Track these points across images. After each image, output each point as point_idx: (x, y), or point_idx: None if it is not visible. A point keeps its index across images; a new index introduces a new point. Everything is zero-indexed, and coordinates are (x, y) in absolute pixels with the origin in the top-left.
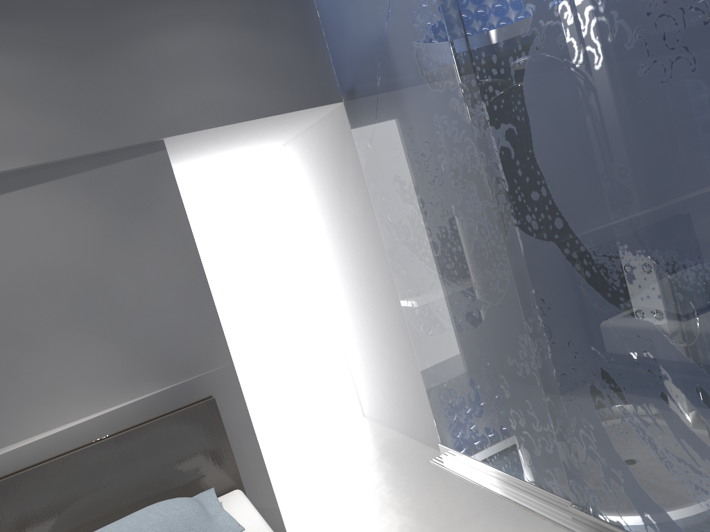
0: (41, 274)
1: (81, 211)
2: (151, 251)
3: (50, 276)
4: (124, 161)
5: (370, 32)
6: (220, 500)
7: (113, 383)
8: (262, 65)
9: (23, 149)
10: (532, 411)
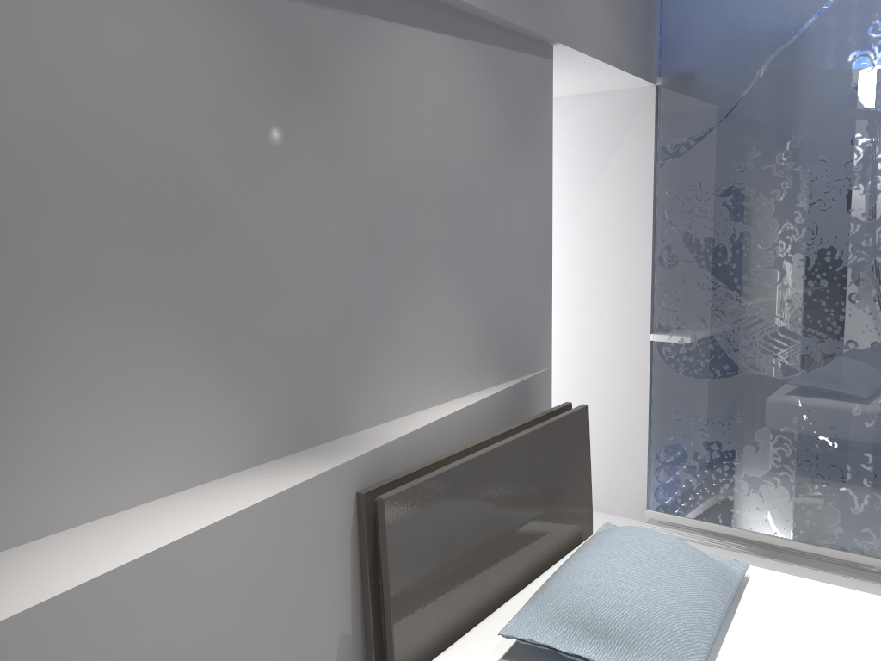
0: (439, 172)
1: (483, 100)
2: (522, 189)
3: (446, 179)
4: (524, 53)
5: (772, 21)
6: None
7: (468, 362)
8: (624, 3)
9: None
10: (871, 465)
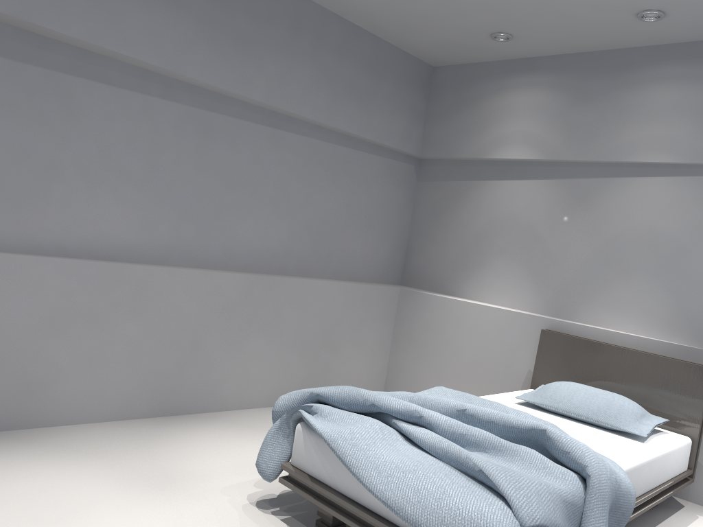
0: (651, 234)
1: (697, 202)
2: None
3: (656, 237)
4: None
5: None
6: (670, 432)
7: (659, 323)
8: None
9: (679, 151)
10: None
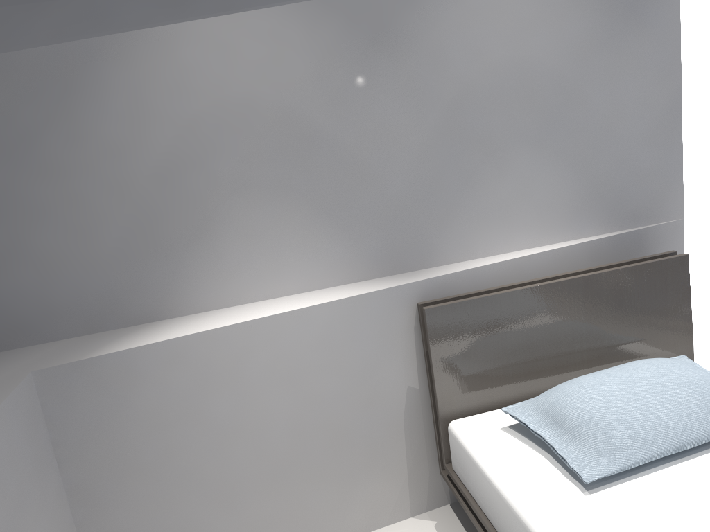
0: (519, 74)
1: (574, 2)
2: (633, 67)
3: (528, 77)
4: None
5: None
6: None
7: (562, 216)
8: None
9: None
10: None
